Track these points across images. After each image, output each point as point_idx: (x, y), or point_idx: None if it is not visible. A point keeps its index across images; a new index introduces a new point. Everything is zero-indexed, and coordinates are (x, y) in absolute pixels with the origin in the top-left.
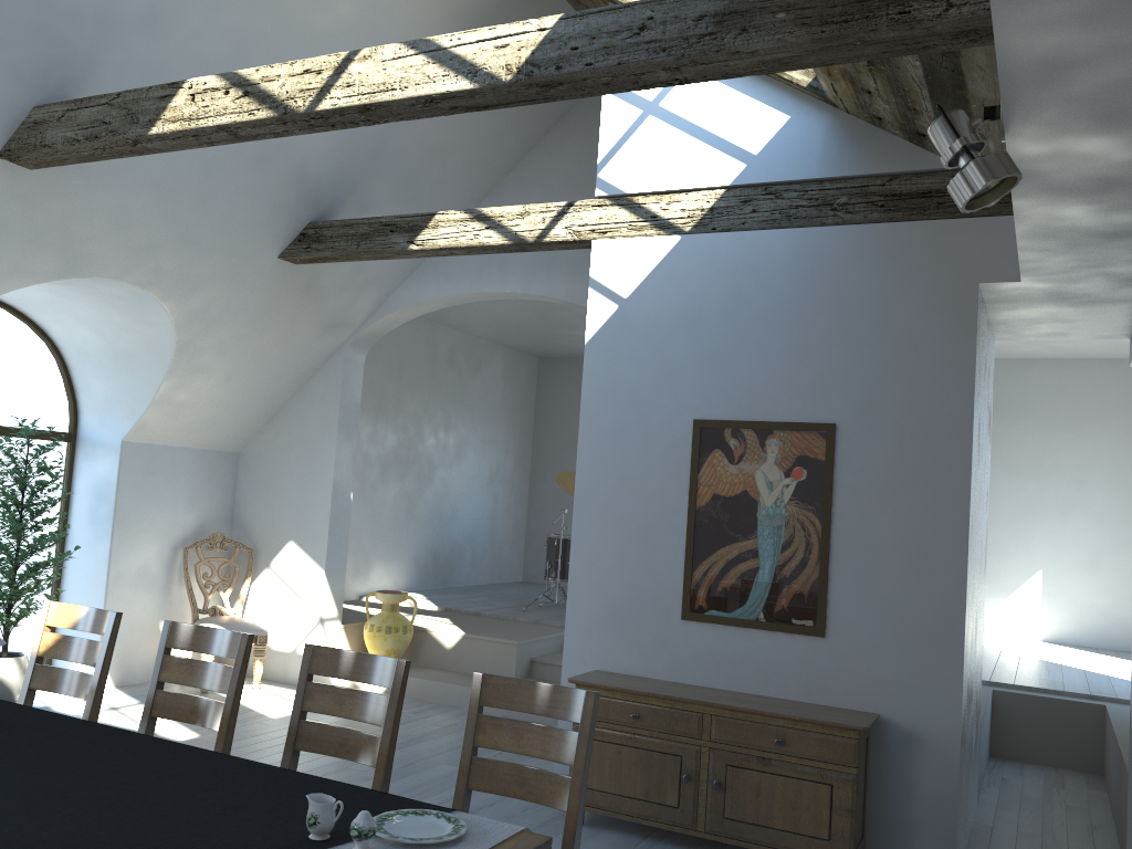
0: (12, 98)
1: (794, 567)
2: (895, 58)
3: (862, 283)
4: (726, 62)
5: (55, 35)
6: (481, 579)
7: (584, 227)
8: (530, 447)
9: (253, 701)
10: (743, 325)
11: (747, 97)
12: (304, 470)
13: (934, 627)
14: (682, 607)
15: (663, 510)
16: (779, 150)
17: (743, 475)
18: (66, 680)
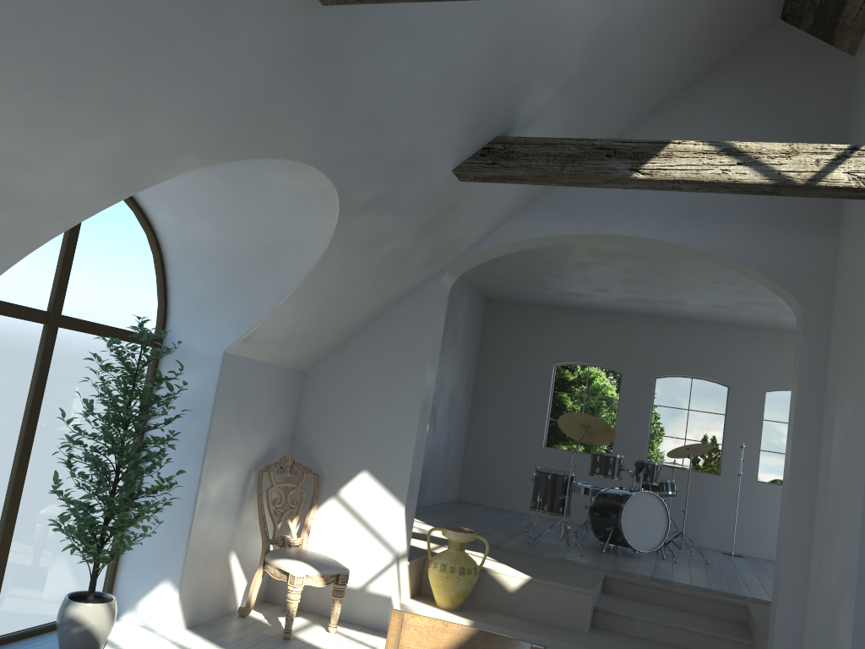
0: None
1: None
2: None
3: None
4: None
5: None
6: (435, 499)
7: None
8: (473, 378)
9: None
10: None
11: None
12: (385, 397)
13: None
14: None
15: None
16: None
17: None
18: None
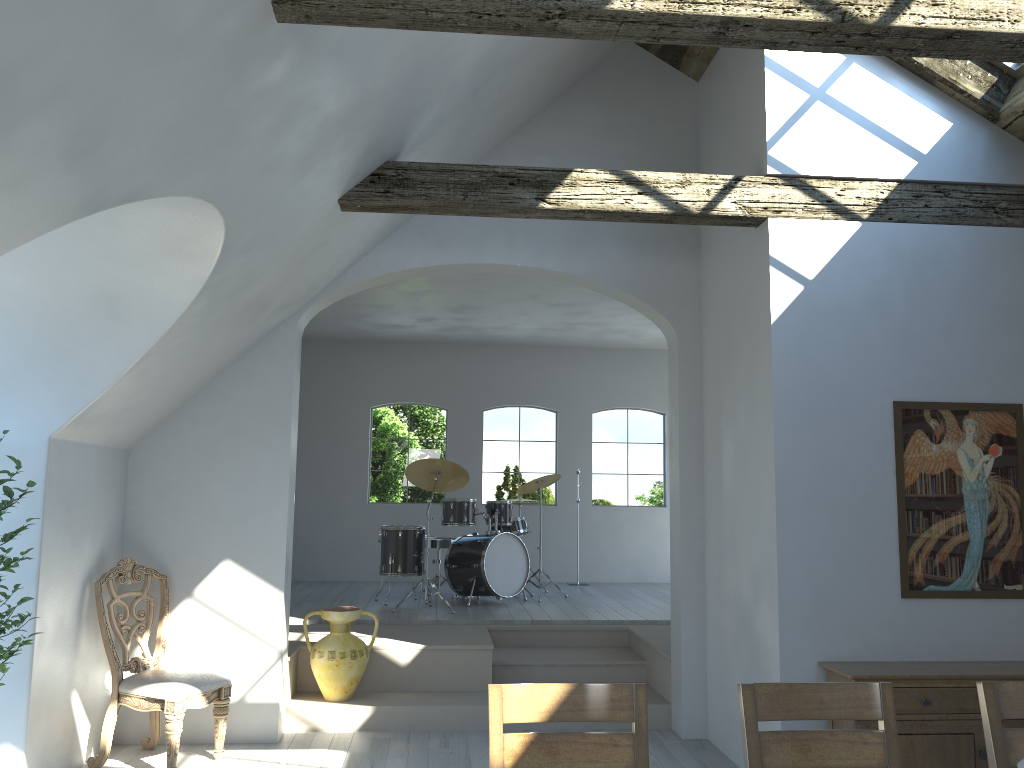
0: None
1: (1000, 537)
2: None
3: None
4: None
5: None
6: None
7: (756, 203)
8: None
9: None
10: (930, 312)
11: (912, 100)
12: (242, 469)
13: None
14: (902, 586)
15: (871, 491)
16: (946, 153)
17: (945, 454)
18: None
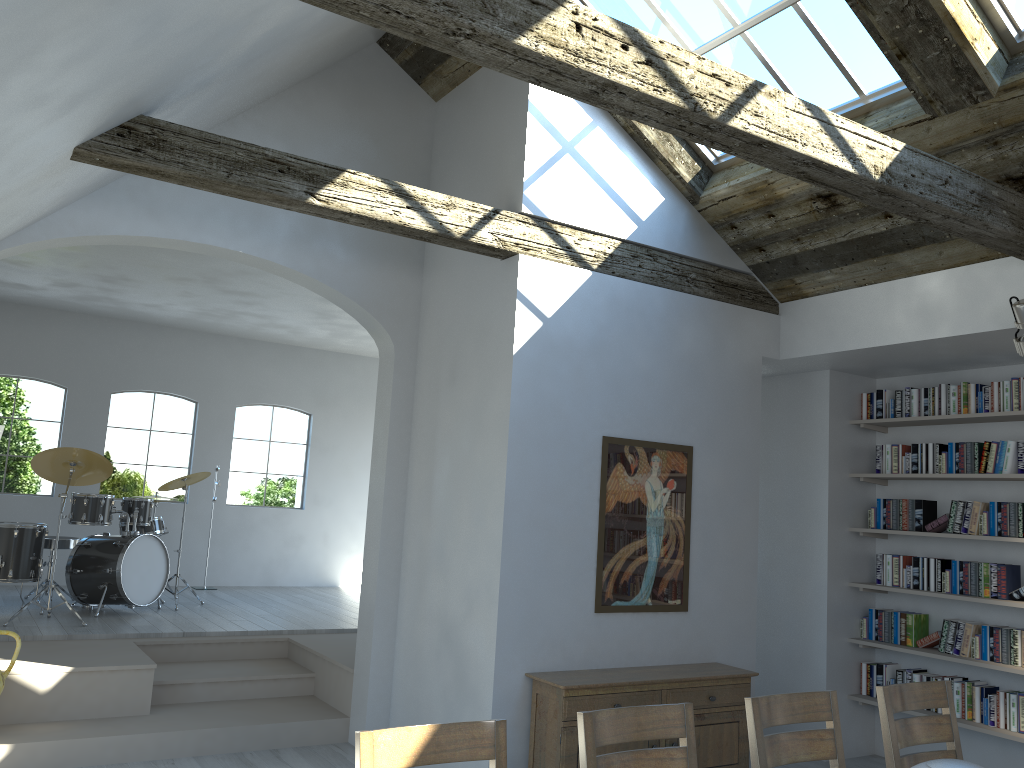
0: None
1: (669, 559)
2: (867, 219)
3: (706, 342)
4: (969, 226)
5: None
6: None
7: (509, 238)
8: None
9: None
10: (635, 360)
11: (638, 171)
12: None
13: (742, 593)
14: (596, 601)
15: (580, 516)
16: (658, 223)
17: (637, 485)
18: None
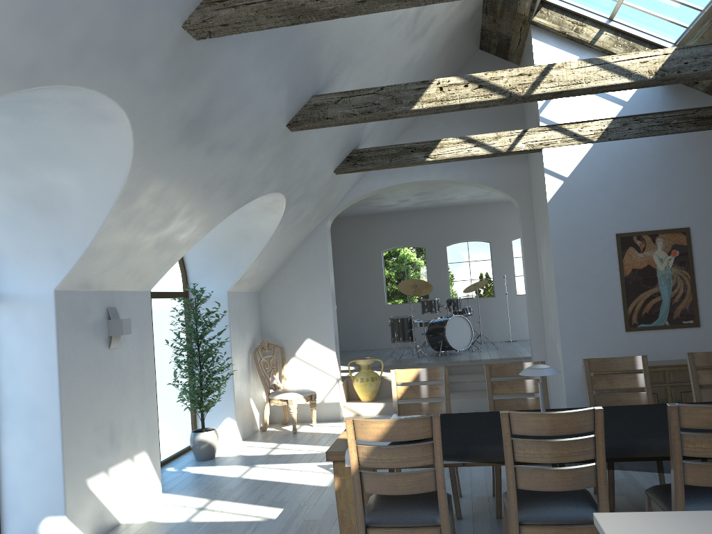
0: (308, 92)
1: (679, 297)
2: None
3: (691, 160)
4: None
5: (339, 56)
6: None
7: (535, 142)
8: None
9: (330, 431)
10: (634, 185)
11: None
12: (309, 296)
13: None
14: (625, 325)
15: (606, 280)
16: (639, 99)
17: (646, 257)
18: (420, 408)
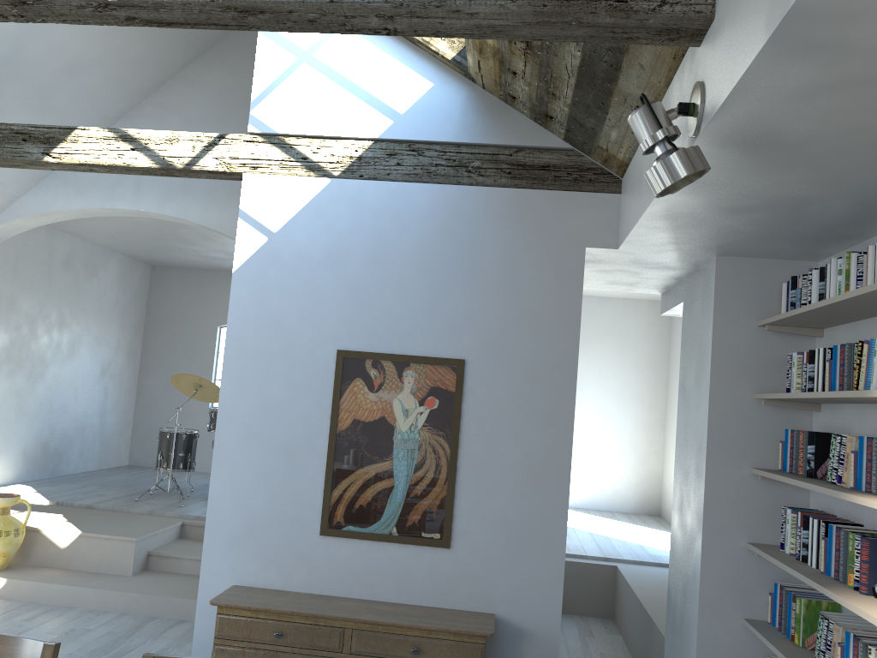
0: None
1: (425, 486)
2: (558, 46)
3: (491, 238)
4: (443, 19)
5: None
6: (89, 466)
7: (235, 160)
8: (140, 344)
9: None
10: (386, 266)
11: (396, 61)
12: None
13: (542, 537)
14: (321, 523)
15: (306, 433)
16: (423, 113)
17: (382, 403)
18: None
